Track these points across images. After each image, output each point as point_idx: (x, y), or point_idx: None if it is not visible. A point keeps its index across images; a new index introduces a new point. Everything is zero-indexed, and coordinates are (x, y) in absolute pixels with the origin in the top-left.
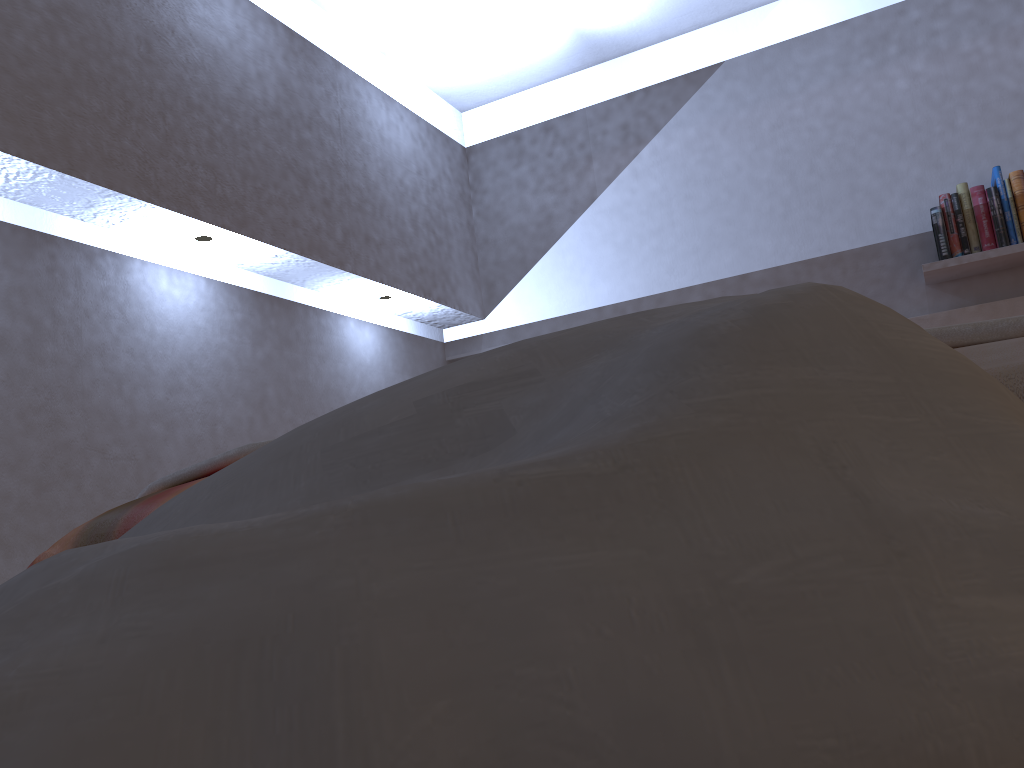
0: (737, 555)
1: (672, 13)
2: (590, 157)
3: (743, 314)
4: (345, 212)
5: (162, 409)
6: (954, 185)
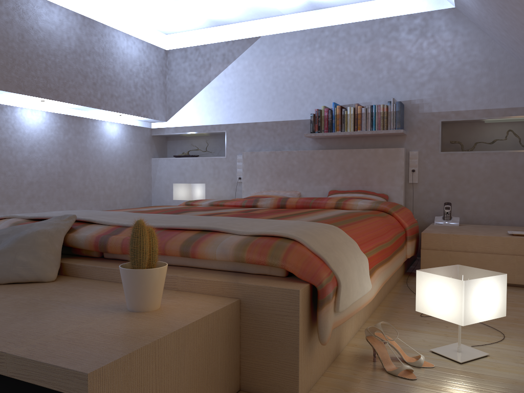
0: (1, 261)
1: (241, 15)
2: (210, 64)
3: (24, 235)
4: (102, 86)
5: (27, 159)
6: (327, 103)
